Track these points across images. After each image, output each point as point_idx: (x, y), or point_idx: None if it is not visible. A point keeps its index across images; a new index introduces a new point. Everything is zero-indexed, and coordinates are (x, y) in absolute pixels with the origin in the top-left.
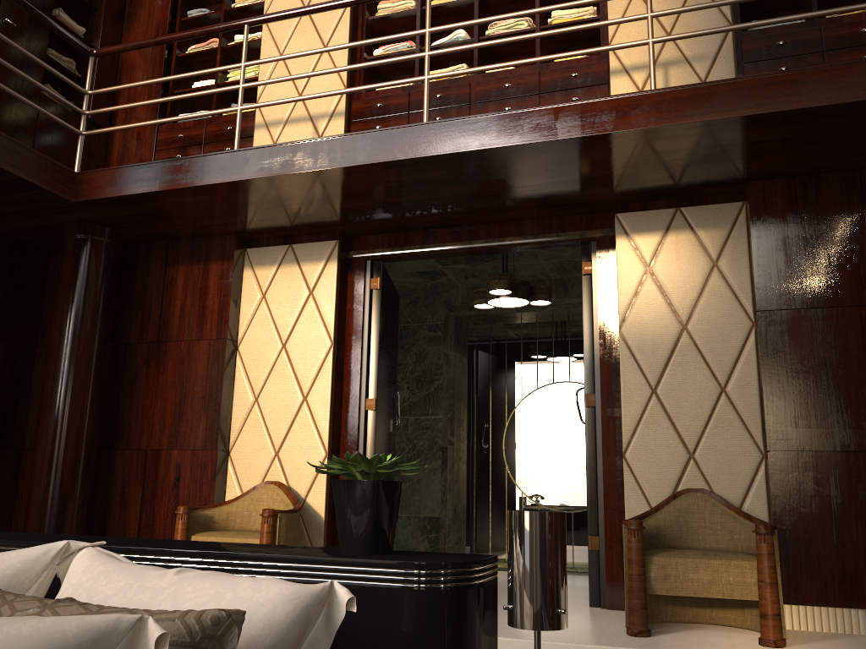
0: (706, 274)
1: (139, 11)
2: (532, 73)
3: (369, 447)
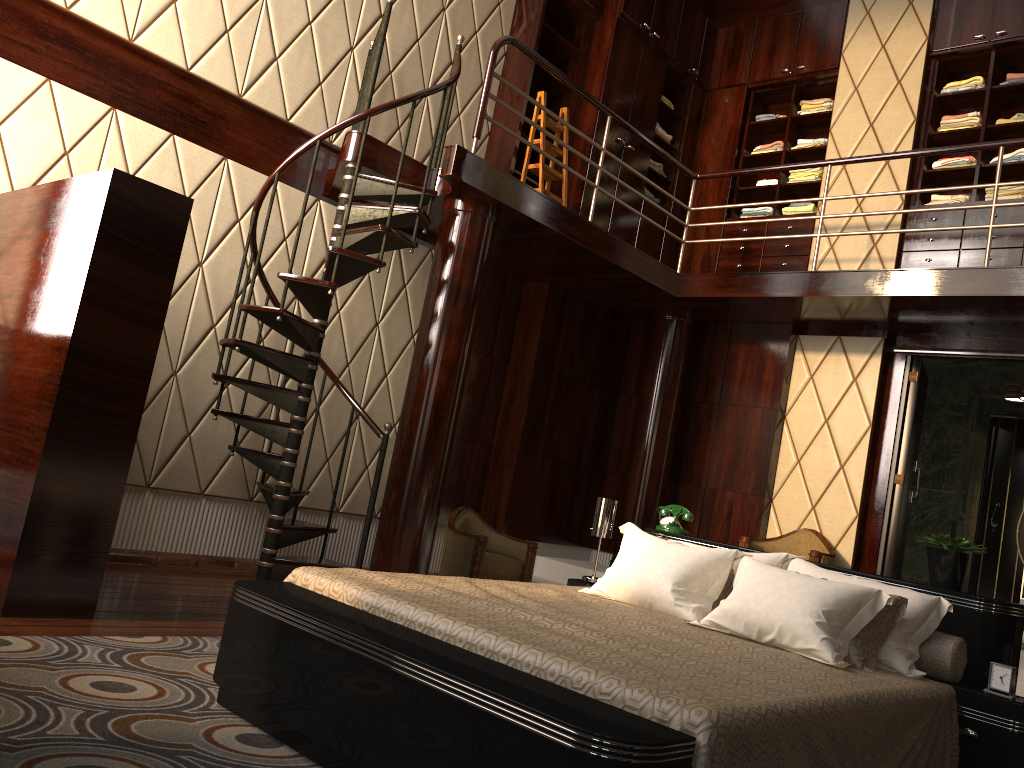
0: None
1: (713, 116)
2: None
3: (894, 514)
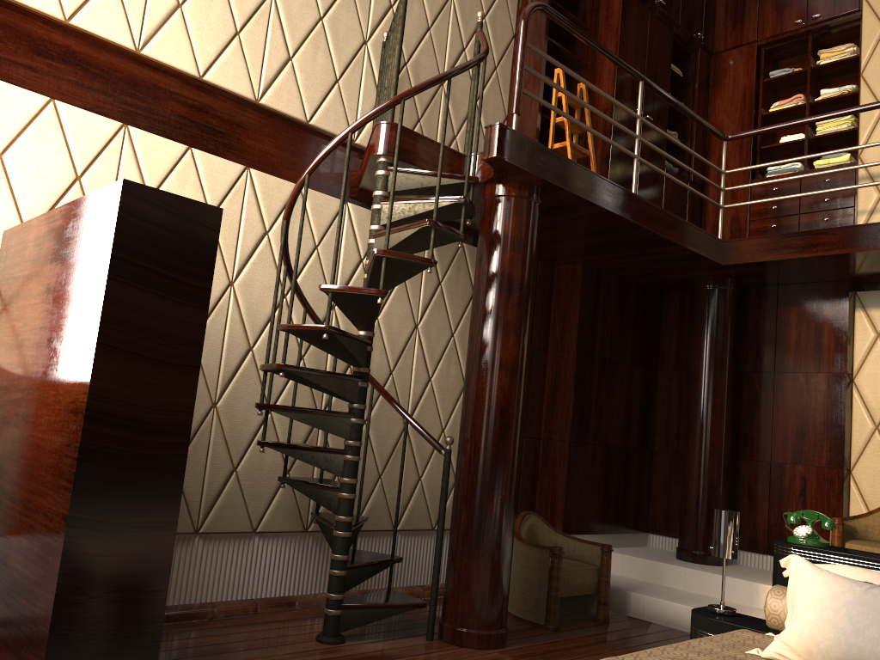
0: None
1: (723, 78)
2: None
3: None
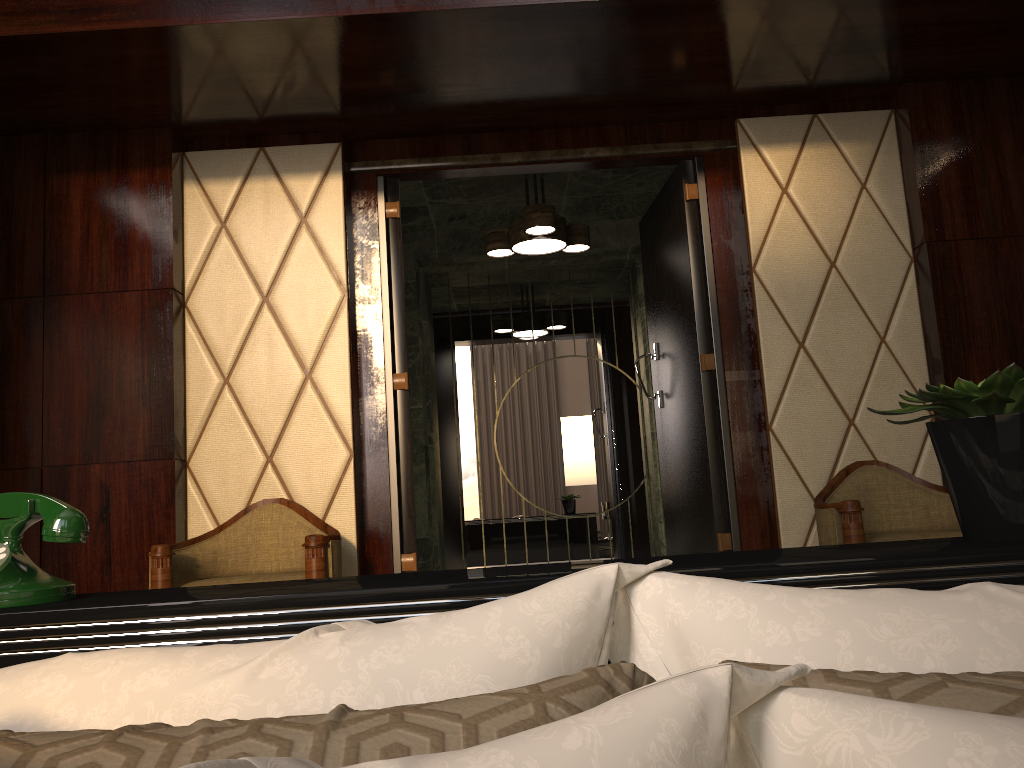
0: (855, 198)
1: None
2: None
3: (404, 442)
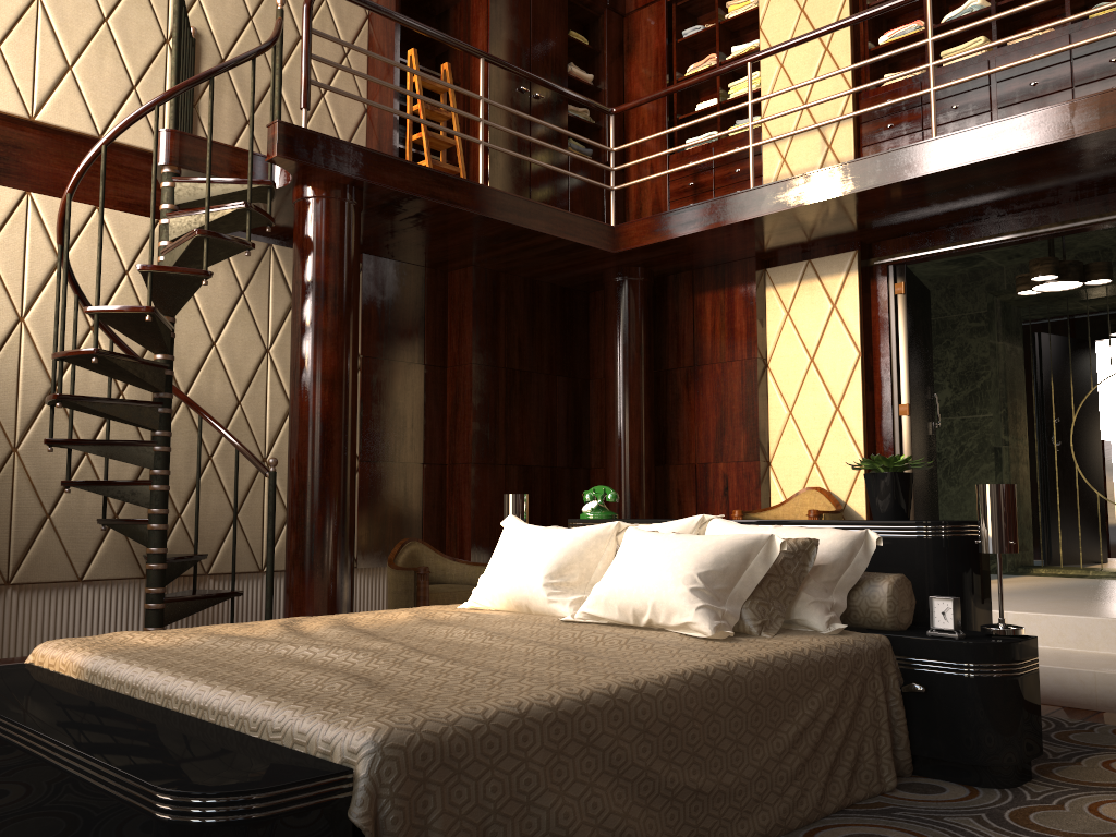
0: None
1: (636, 42)
2: (1060, 37)
3: (906, 451)
